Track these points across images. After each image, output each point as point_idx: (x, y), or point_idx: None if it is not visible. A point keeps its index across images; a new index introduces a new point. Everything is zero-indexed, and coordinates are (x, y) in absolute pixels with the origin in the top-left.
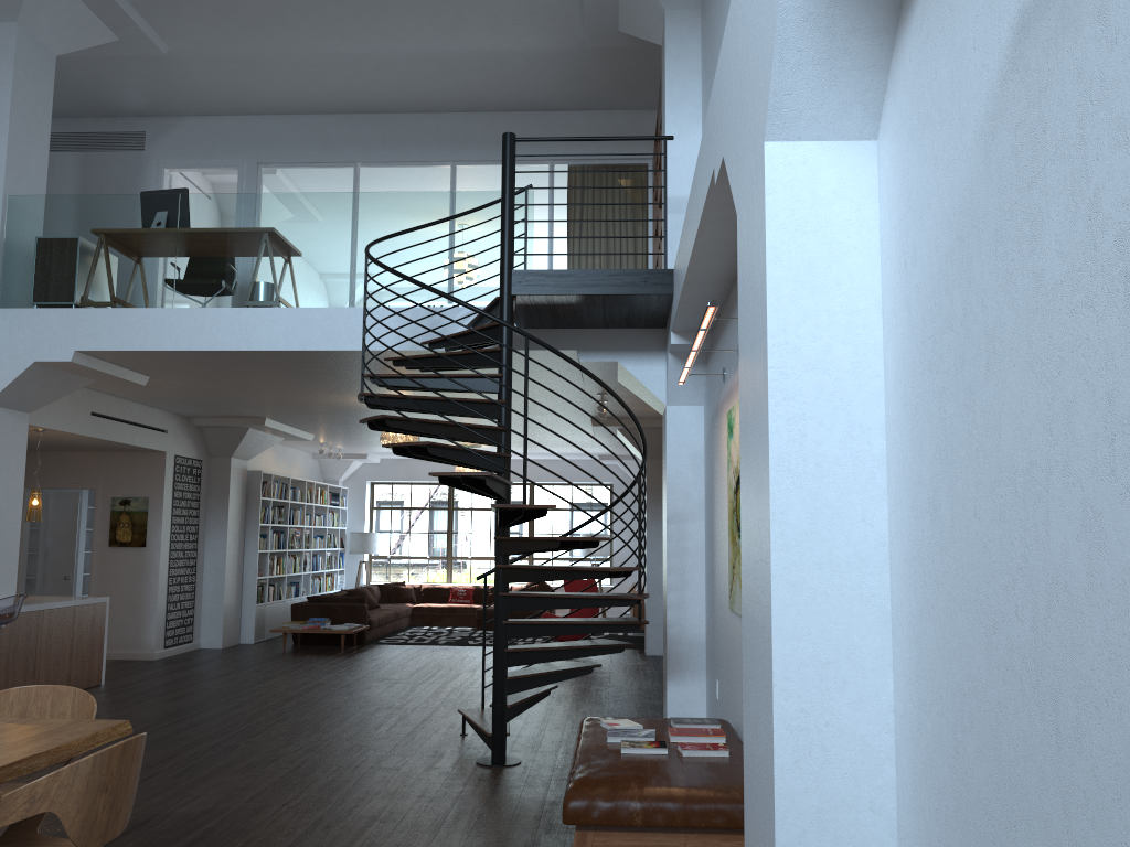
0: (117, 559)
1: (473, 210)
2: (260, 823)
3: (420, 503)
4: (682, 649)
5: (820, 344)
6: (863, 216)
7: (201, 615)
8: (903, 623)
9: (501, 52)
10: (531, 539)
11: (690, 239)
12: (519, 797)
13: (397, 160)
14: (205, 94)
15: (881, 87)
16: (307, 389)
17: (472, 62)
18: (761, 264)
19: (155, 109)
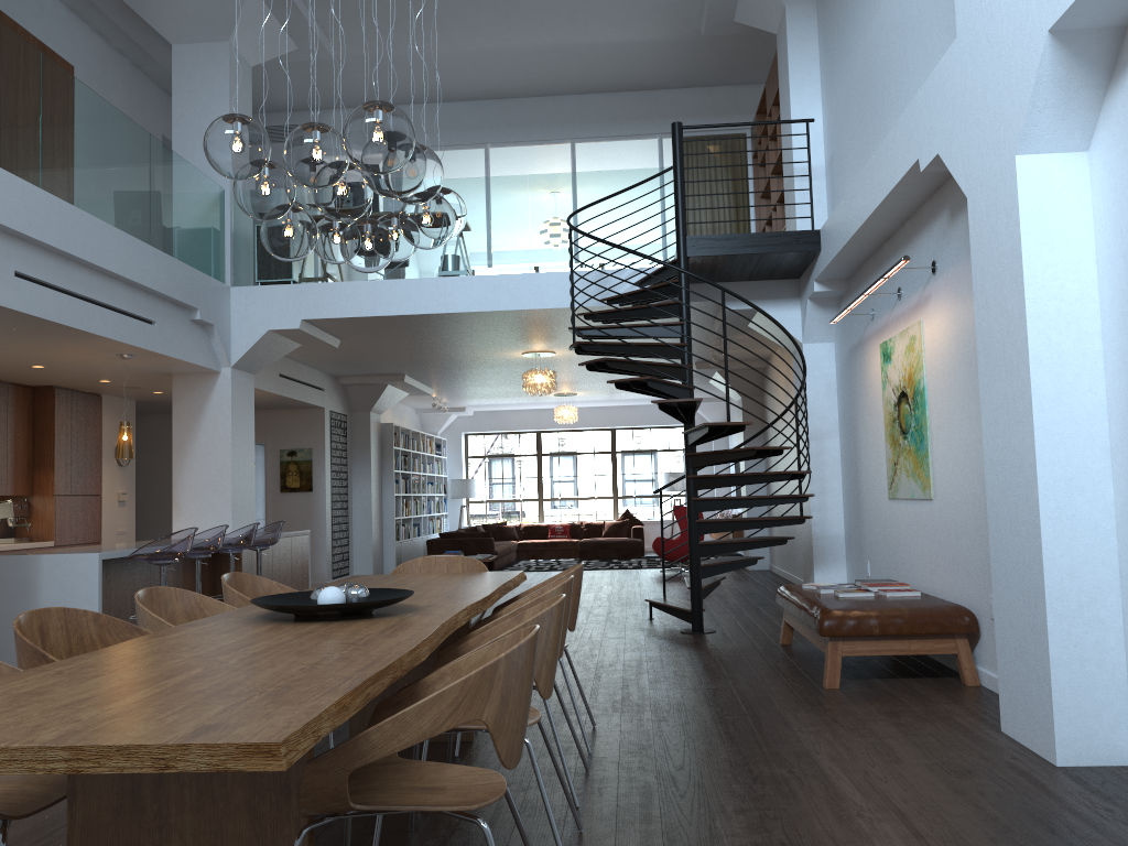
0: (288, 503)
1: (634, 186)
2: (558, 665)
3: (511, 451)
4: (825, 543)
5: (1057, 283)
6: (1081, 201)
7: (353, 552)
8: (1122, 449)
9: (625, 42)
10: (726, 451)
11: (863, 208)
12: (736, 647)
13: (523, 140)
14: (355, 89)
15: (1094, 119)
16: (465, 346)
17: (598, 52)
18: (1013, 233)
19: (306, 104)
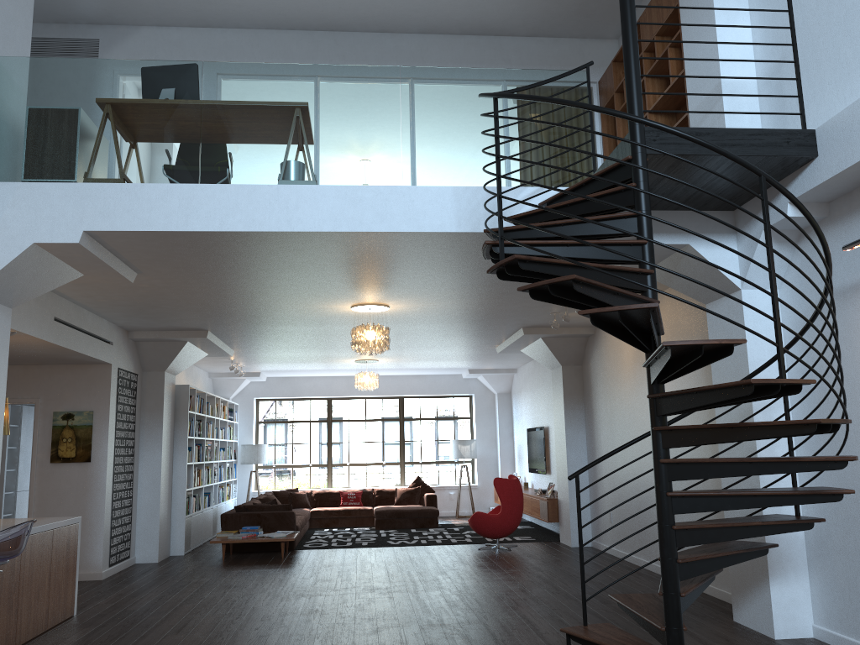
0: (59, 476)
1: (539, 83)
2: None
3: (302, 417)
4: (781, 545)
5: None
6: None
7: (136, 530)
8: None
9: None
10: (749, 426)
11: None
12: None
13: None
14: None
15: None
16: (292, 291)
17: None
18: None
19: (111, 16)
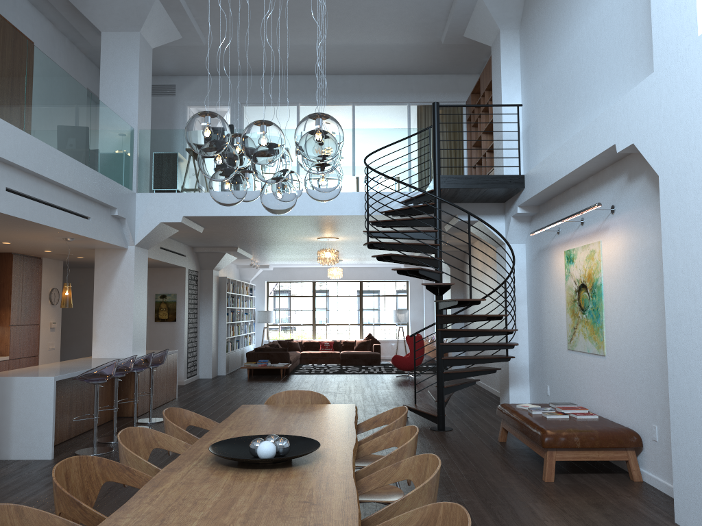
0: (159, 329)
1: (402, 139)
2: None
3: (296, 293)
4: (516, 371)
5: None
6: None
7: (199, 360)
8: None
9: (392, 45)
10: (466, 316)
11: (563, 167)
12: (472, 444)
13: (322, 102)
14: (215, 64)
15: None
16: (283, 233)
17: (374, 50)
18: (700, 205)
19: (182, 72)
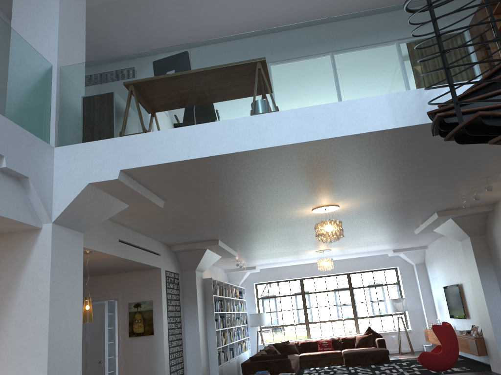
0: (135, 345)
1: (444, 2)
2: None
3: (285, 292)
4: None
5: None
6: None
7: None
8: None
9: None
10: None
11: None
12: None
13: None
14: (172, 31)
15: None
16: (270, 202)
17: None
18: None
19: (140, 51)
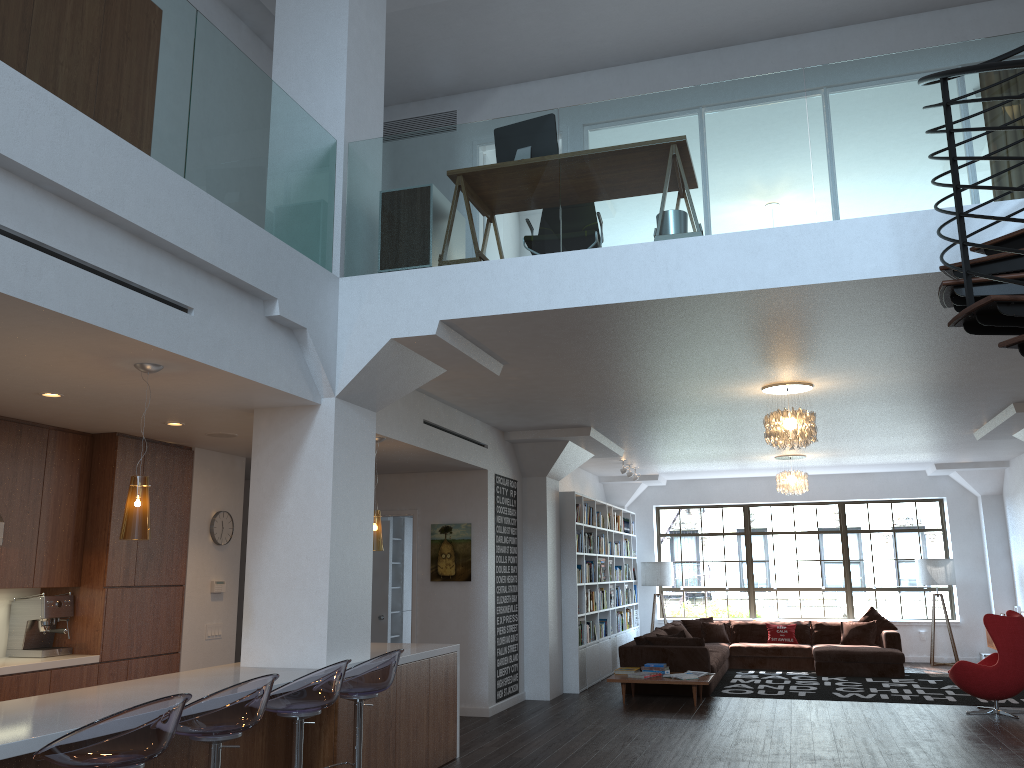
0: (440, 596)
1: (1013, 52)
2: None
3: (712, 528)
4: None
5: None
6: None
7: (523, 660)
8: None
9: None
10: None
11: None
12: None
13: None
14: (527, 49)
15: None
16: (683, 374)
17: None
18: None
19: (467, 82)
